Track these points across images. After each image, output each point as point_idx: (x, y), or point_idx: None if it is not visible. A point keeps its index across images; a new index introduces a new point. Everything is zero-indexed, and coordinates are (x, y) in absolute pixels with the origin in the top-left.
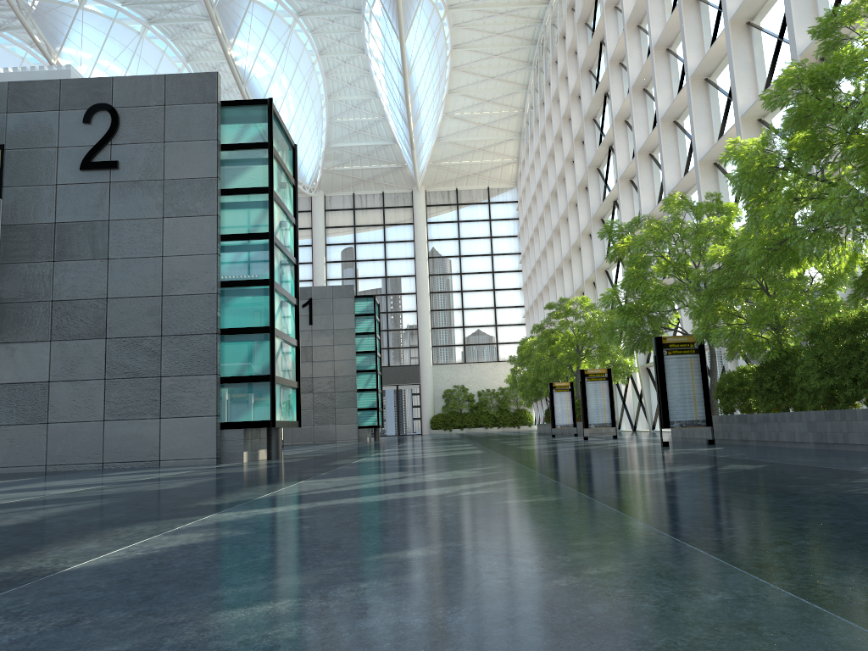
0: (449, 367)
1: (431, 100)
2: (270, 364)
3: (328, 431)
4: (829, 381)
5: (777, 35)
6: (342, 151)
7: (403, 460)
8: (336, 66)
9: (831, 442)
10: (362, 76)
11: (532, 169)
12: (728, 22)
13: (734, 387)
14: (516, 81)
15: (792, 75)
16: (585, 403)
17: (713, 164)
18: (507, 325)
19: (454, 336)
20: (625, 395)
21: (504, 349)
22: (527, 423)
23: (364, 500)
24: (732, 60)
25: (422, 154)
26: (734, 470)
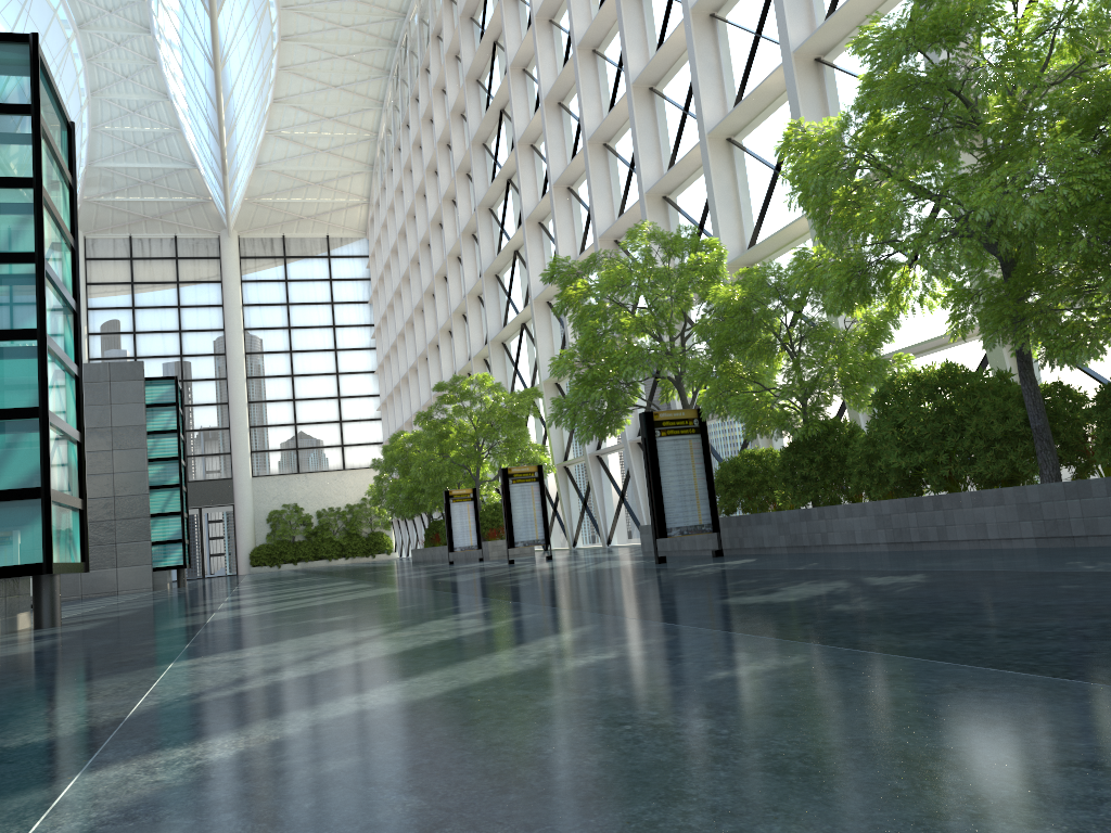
0: (276, 480)
1: (250, 108)
2: (42, 469)
3: (105, 579)
4: (917, 458)
5: (753, 30)
6: (112, 174)
7: (294, 611)
8: (104, 48)
9: (917, 541)
10: (145, 67)
11: (391, 213)
12: (689, 11)
13: (742, 478)
14: (368, 94)
15: (911, 18)
16: (510, 513)
17: (662, 197)
18: (356, 421)
19: (283, 436)
20: None
21: (353, 453)
22: (385, 550)
23: (395, 698)
24: (696, 60)
25: (237, 184)
26: (905, 584)
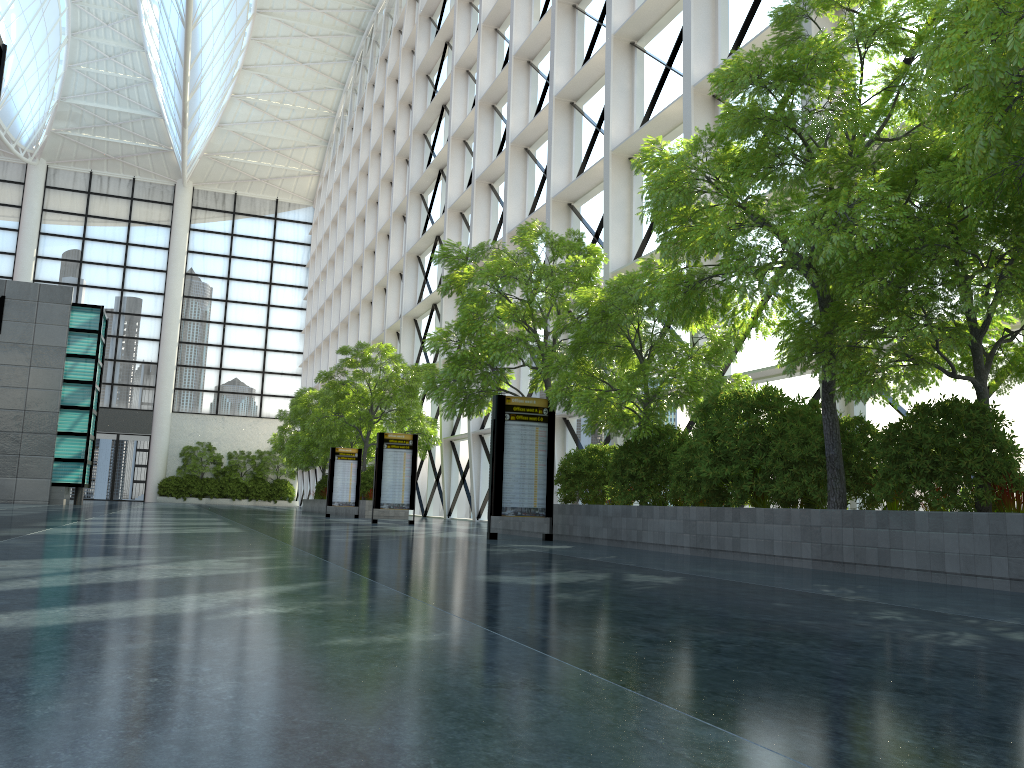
0: (195, 418)
1: (218, 70)
2: None
3: (4, 487)
4: (724, 470)
5: (665, 62)
6: (82, 111)
7: (116, 536)
8: None
9: (714, 549)
10: (126, 17)
11: (337, 186)
12: (611, 36)
13: (582, 470)
14: (332, 75)
15: (758, 54)
16: (380, 475)
17: (567, 204)
18: (278, 374)
19: (207, 378)
20: (419, 472)
21: (270, 403)
22: (287, 497)
23: (18, 622)
24: (611, 82)
25: (196, 138)
26: (652, 583)
